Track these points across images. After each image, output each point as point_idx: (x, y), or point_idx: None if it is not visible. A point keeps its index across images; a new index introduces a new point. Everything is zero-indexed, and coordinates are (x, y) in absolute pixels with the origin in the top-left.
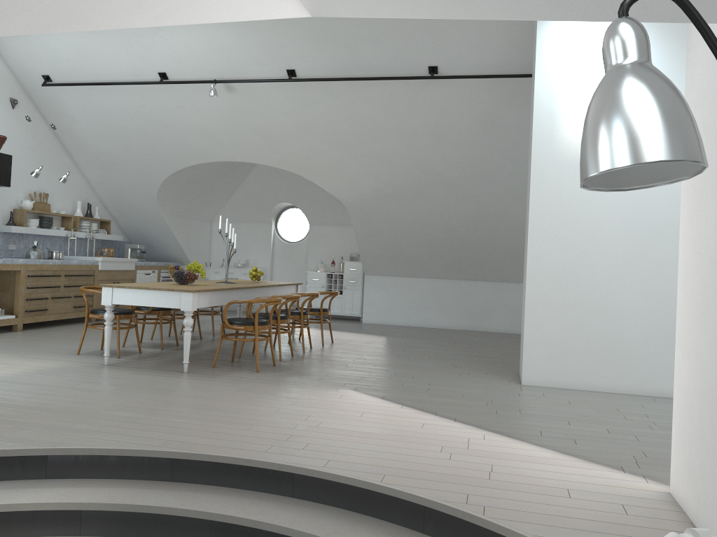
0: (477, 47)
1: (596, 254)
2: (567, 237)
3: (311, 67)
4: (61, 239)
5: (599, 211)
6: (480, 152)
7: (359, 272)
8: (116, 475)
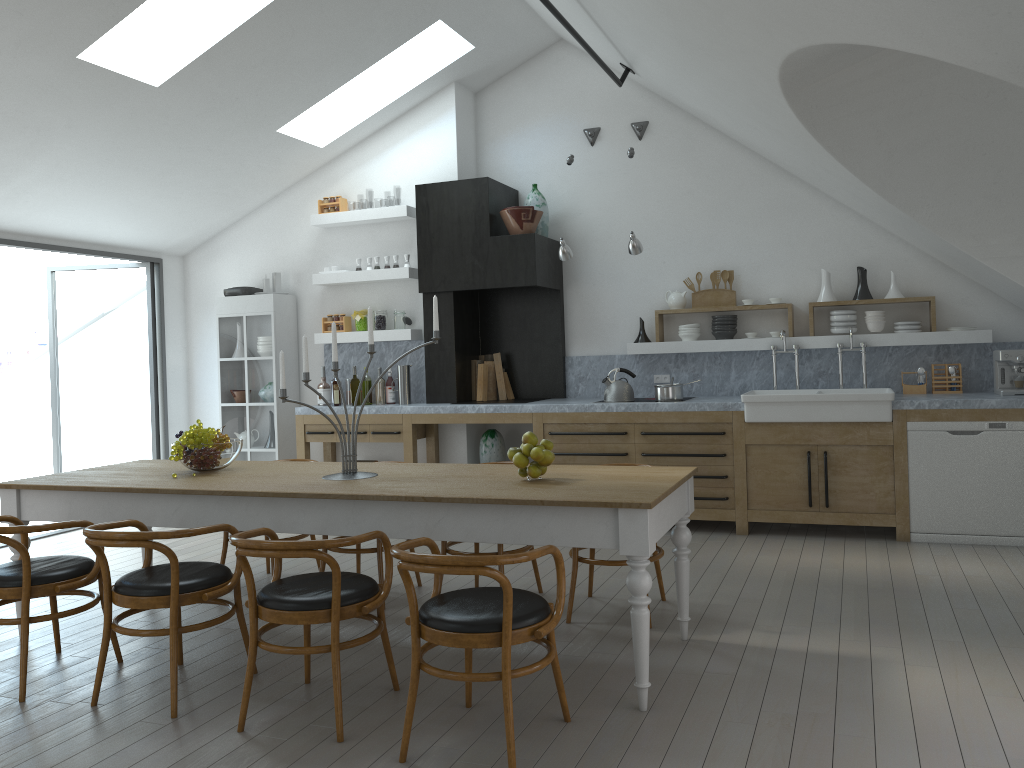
0: None
1: None
2: None
3: None
4: (792, 355)
5: None
6: None
7: None
8: None
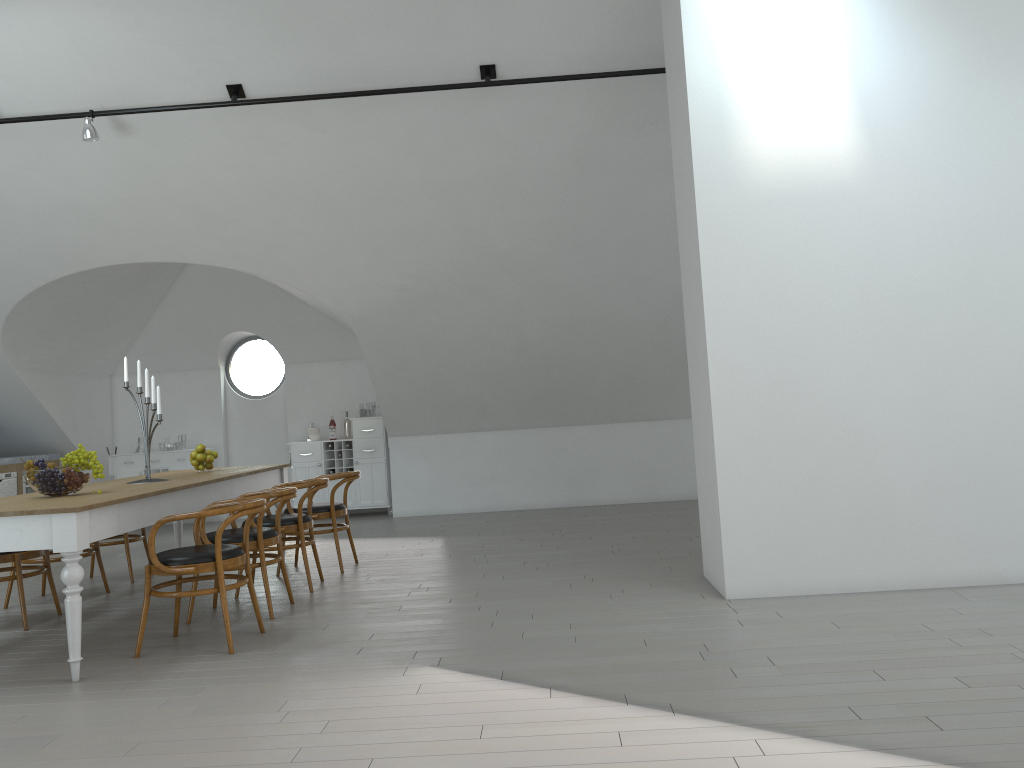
0: (561, 27)
1: (824, 353)
2: (773, 327)
3: (272, 78)
4: None
5: (821, 277)
6: (571, 211)
7: (379, 433)
8: None
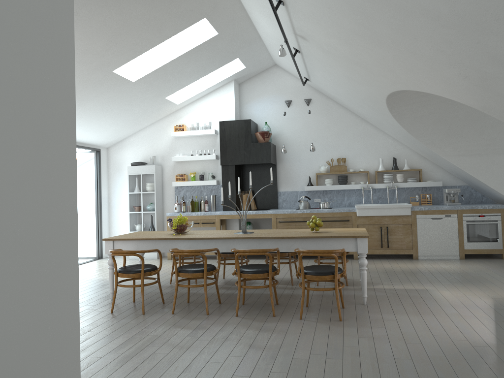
0: None
1: None
2: None
3: None
4: (368, 190)
5: None
6: None
7: None
8: None
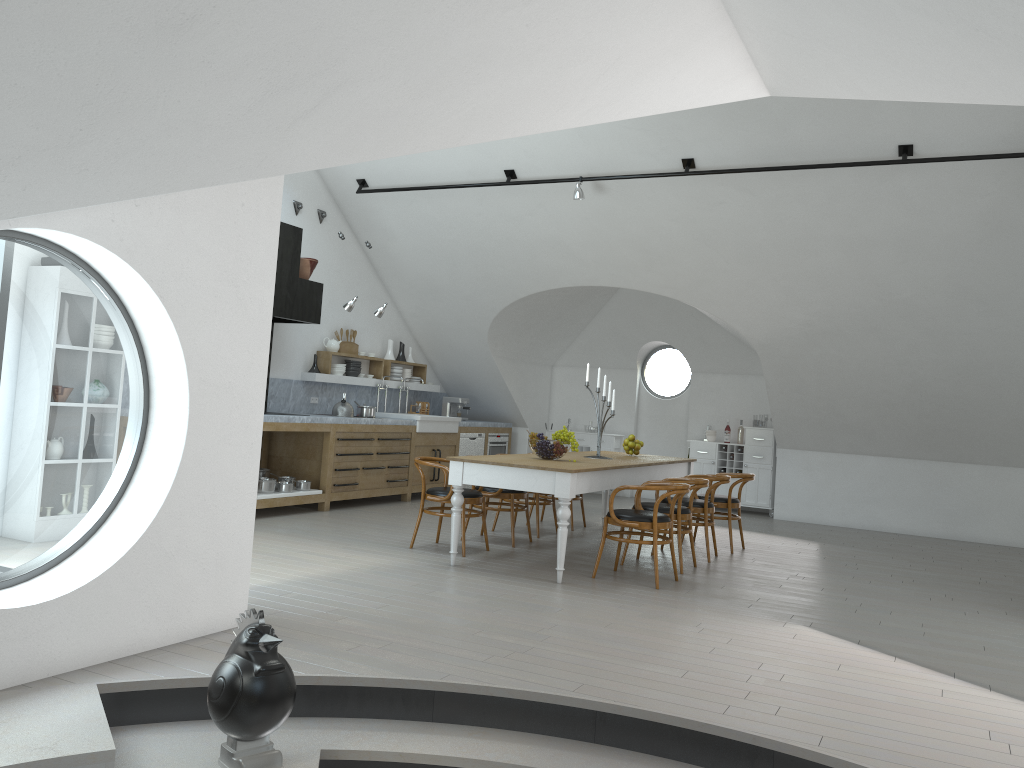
0: (979, 114)
1: None
2: None
3: (718, 154)
4: (369, 390)
5: None
6: (976, 268)
7: (768, 443)
8: (520, 725)
